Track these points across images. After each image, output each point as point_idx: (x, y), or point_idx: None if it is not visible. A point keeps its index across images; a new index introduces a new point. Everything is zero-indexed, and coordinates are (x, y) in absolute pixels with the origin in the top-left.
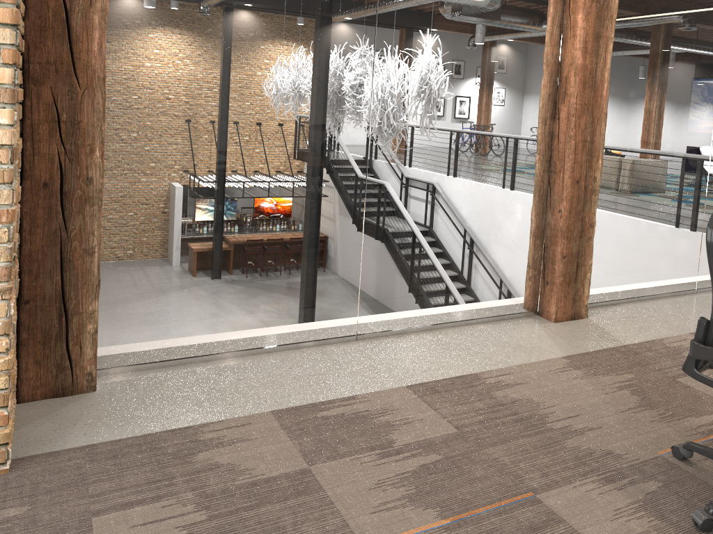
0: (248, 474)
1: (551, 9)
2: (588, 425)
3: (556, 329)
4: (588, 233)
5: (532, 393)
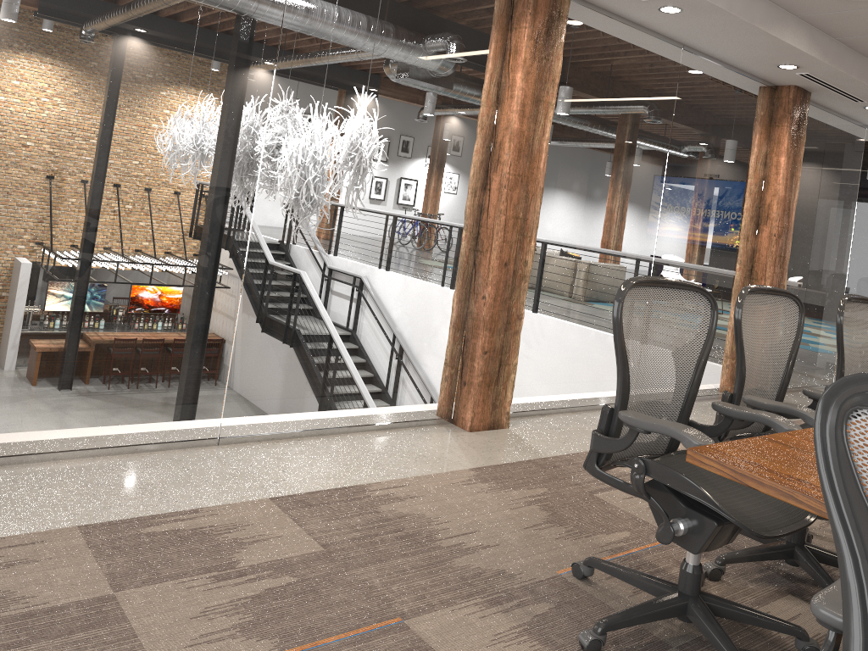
0: (23, 603)
1: (488, 64)
2: (483, 542)
3: (470, 439)
4: (515, 327)
5: (425, 508)
